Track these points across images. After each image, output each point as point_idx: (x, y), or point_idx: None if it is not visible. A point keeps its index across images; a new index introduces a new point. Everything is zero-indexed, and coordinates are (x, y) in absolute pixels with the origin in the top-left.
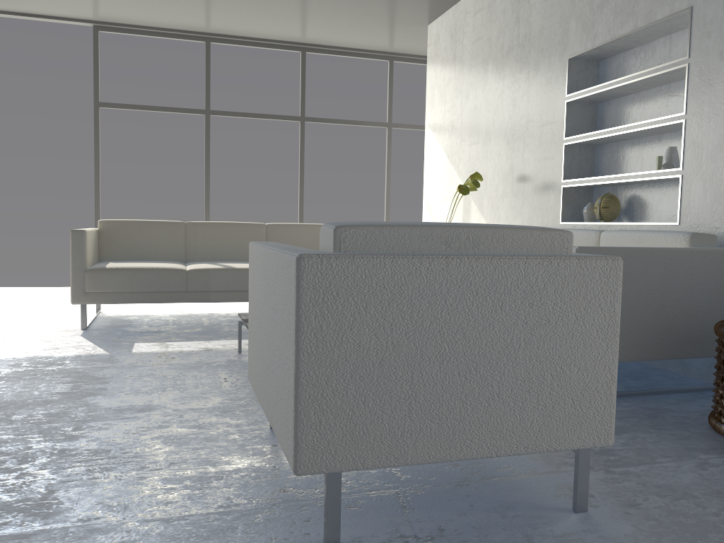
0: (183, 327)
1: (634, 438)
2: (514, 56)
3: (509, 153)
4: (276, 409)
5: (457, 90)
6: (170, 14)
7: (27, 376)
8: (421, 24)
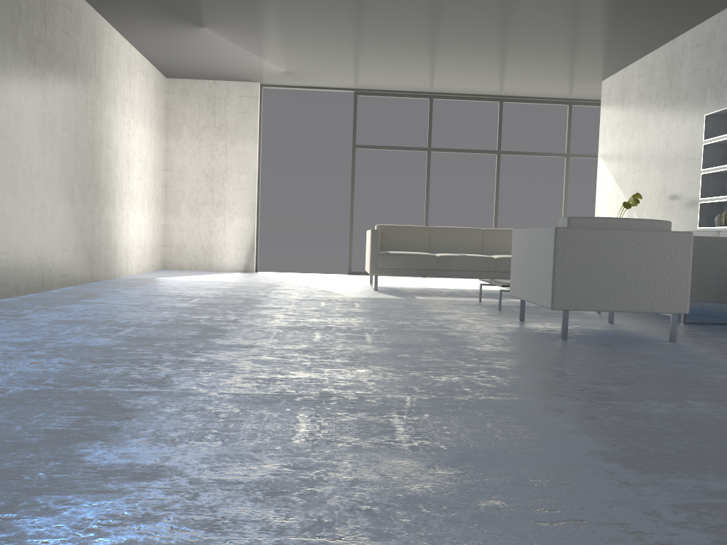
0: (433, 292)
1: (715, 333)
2: (667, 110)
3: (662, 179)
4: (538, 292)
5: (624, 131)
6: (409, 83)
7: (377, 302)
8: (596, 80)
